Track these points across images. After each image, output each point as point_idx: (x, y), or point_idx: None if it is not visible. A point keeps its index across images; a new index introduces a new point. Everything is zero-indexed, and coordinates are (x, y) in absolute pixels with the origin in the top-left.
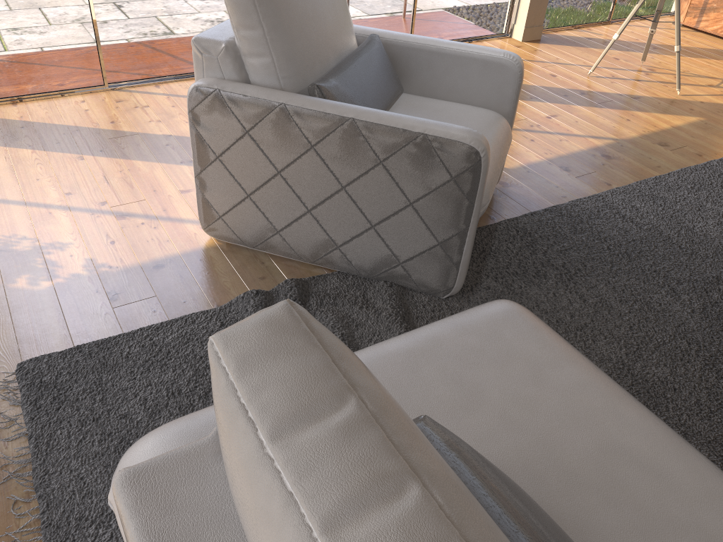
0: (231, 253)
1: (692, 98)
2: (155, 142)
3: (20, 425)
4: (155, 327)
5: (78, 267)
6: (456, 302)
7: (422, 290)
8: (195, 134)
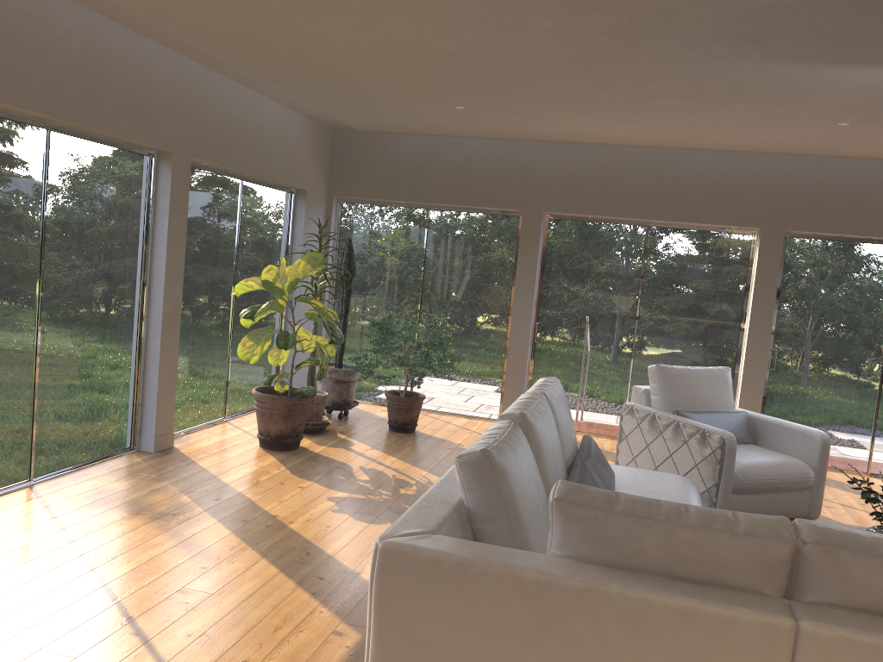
0: None
1: None
2: None
3: None
4: None
5: None
6: None
7: None
8: (620, 425)
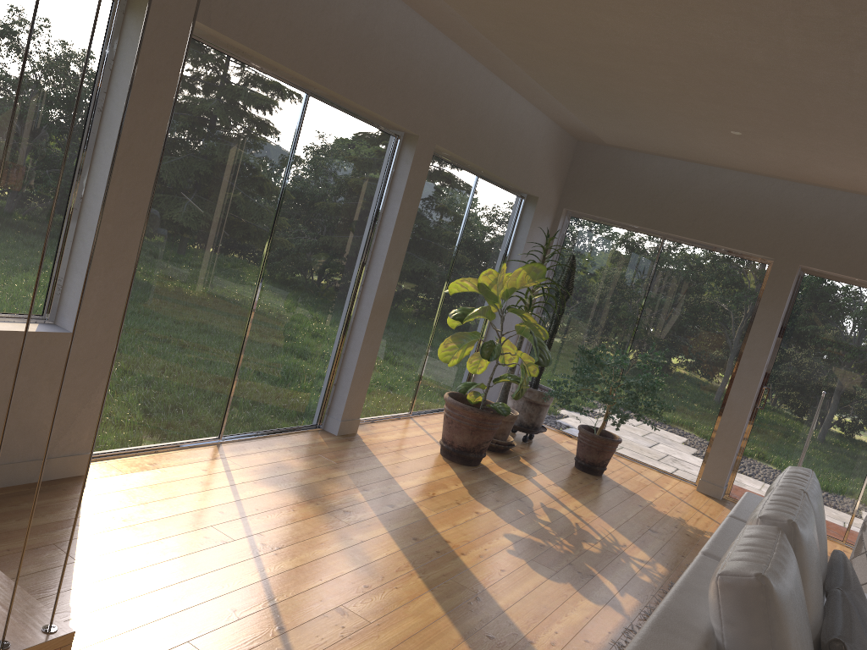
0: None
1: None
2: None
3: None
4: None
5: None
6: None
7: None
8: (860, 535)
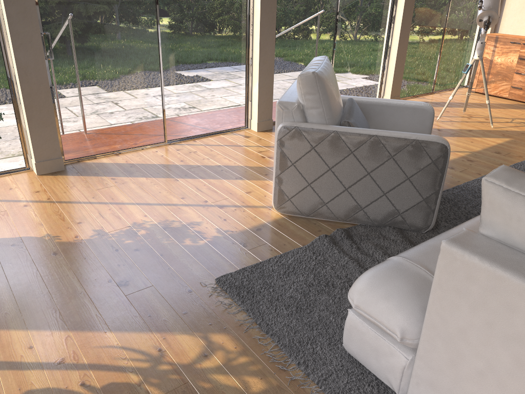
0: (294, 220)
1: (500, 129)
2: (213, 169)
3: (236, 306)
4: (278, 256)
5: (214, 233)
6: (432, 234)
7: (412, 229)
8: (280, 152)
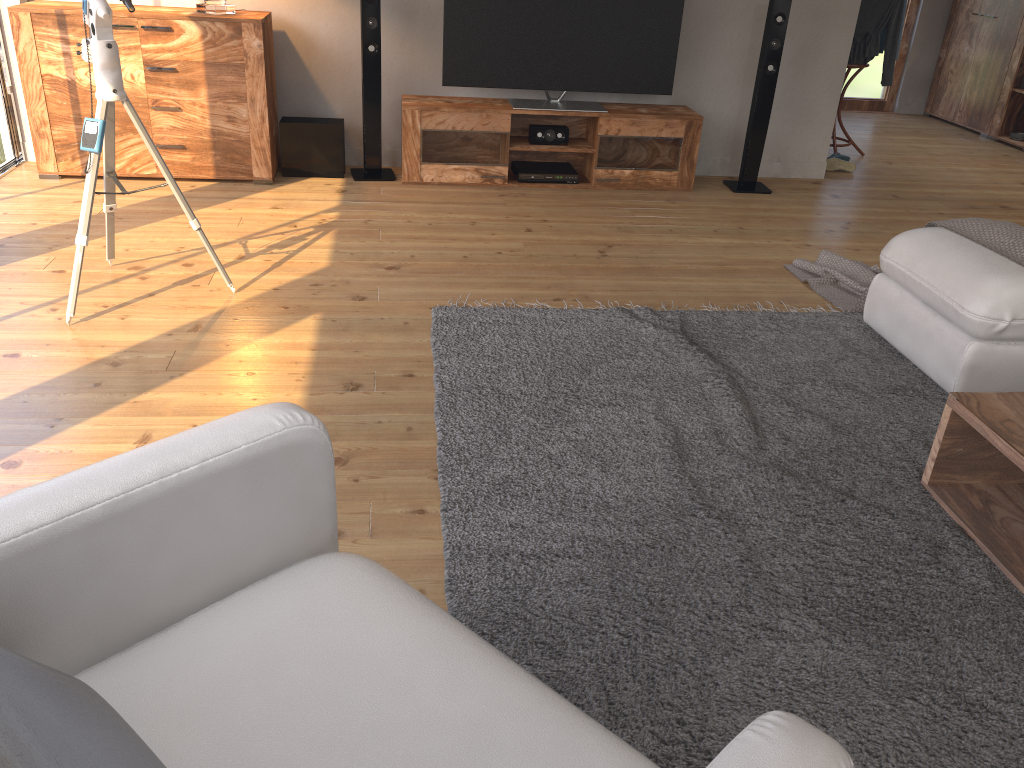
0: None
1: (256, 288)
2: None
3: None
4: None
5: None
6: None
7: None
8: None
